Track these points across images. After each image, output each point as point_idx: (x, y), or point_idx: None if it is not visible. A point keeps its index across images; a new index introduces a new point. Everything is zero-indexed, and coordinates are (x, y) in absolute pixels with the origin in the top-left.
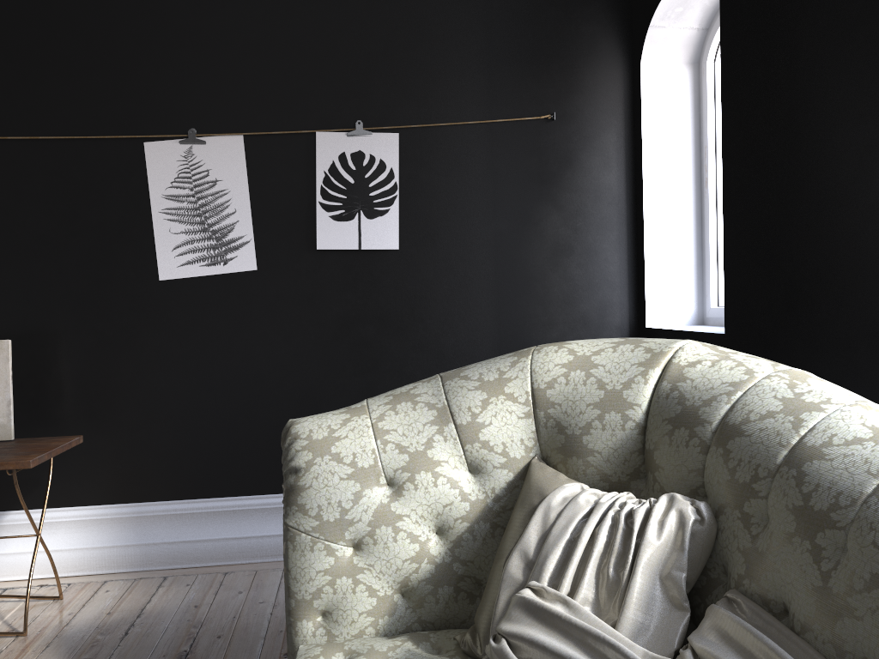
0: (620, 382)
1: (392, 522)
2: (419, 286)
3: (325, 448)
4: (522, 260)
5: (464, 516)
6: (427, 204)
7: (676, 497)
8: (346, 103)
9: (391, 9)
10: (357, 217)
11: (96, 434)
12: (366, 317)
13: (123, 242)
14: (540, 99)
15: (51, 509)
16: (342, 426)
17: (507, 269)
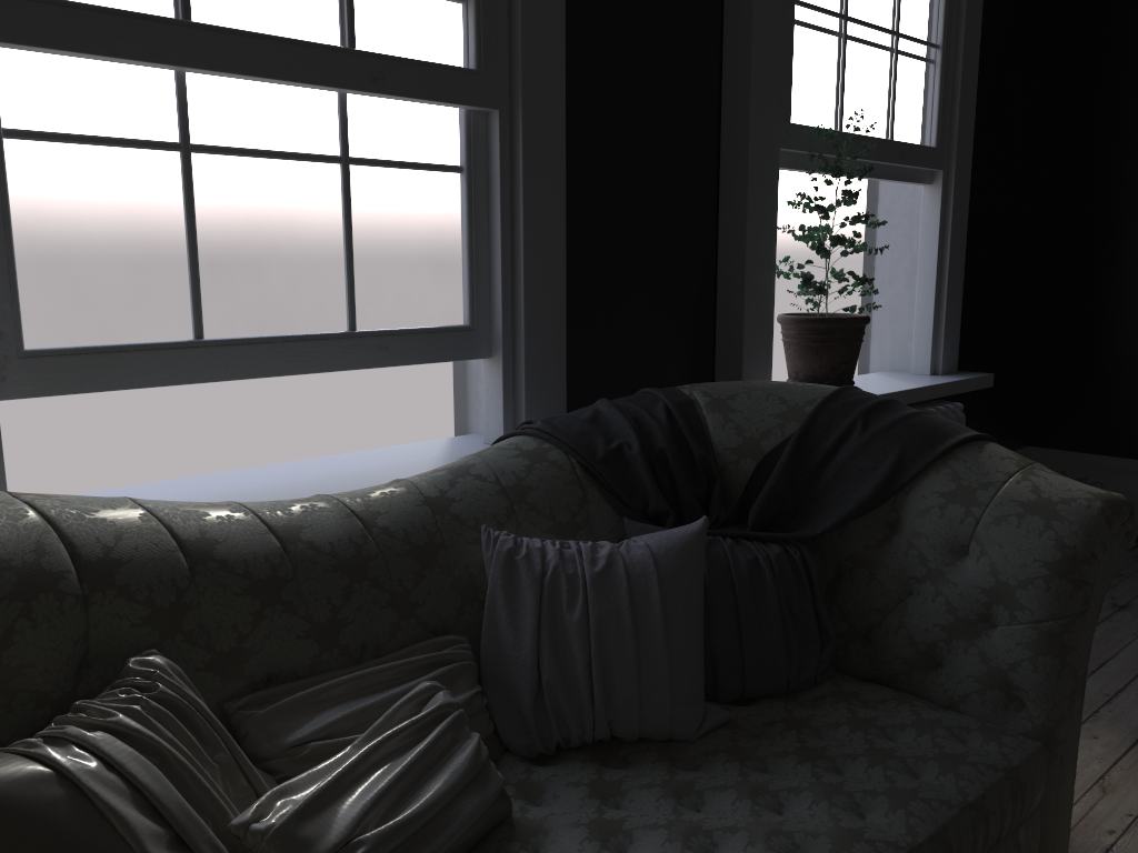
0: None
1: None
2: None
3: None
4: None
5: None
6: None
7: (146, 657)
8: None
9: None
10: None
11: None
12: None
13: None
14: None
15: None
16: None
17: None
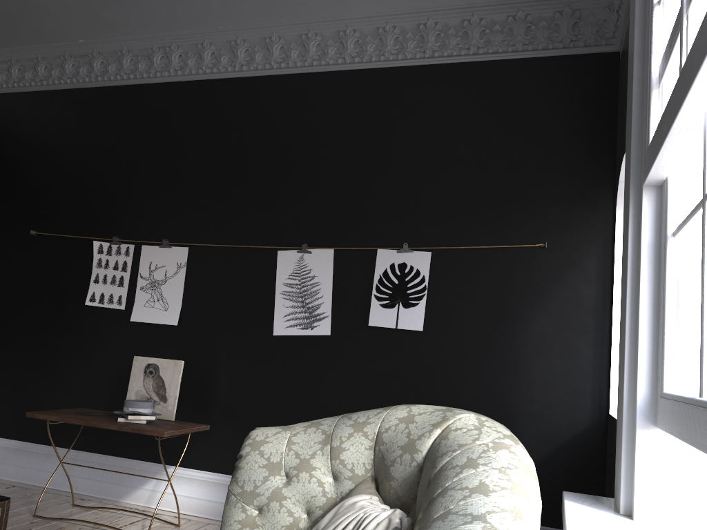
0: (417, 434)
1: (280, 499)
2: (434, 358)
3: (258, 446)
4: (513, 348)
5: (321, 506)
6: (446, 301)
7: (395, 511)
8: (399, 231)
9: (436, 171)
10: (397, 306)
11: (224, 427)
12: (396, 375)
13: (257, 309)
14: (537, 232)
15: (192, 469)
16: (273, 435)
17: (501, 353)
